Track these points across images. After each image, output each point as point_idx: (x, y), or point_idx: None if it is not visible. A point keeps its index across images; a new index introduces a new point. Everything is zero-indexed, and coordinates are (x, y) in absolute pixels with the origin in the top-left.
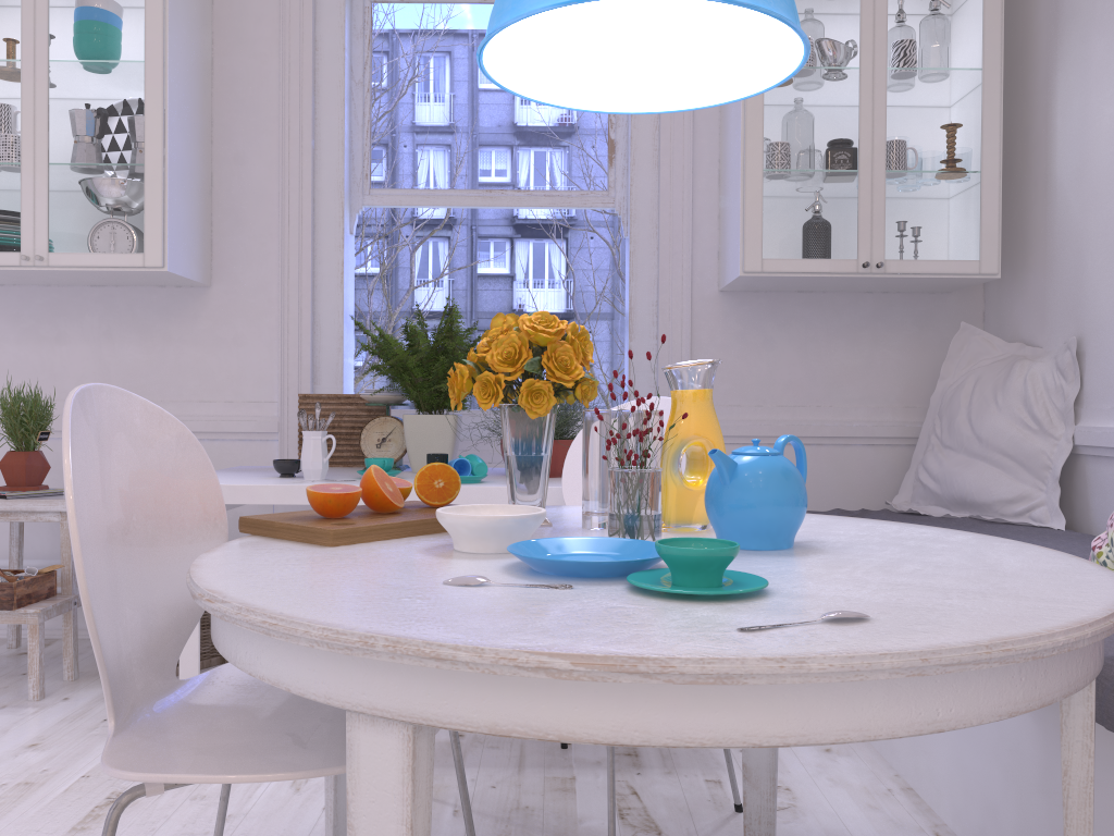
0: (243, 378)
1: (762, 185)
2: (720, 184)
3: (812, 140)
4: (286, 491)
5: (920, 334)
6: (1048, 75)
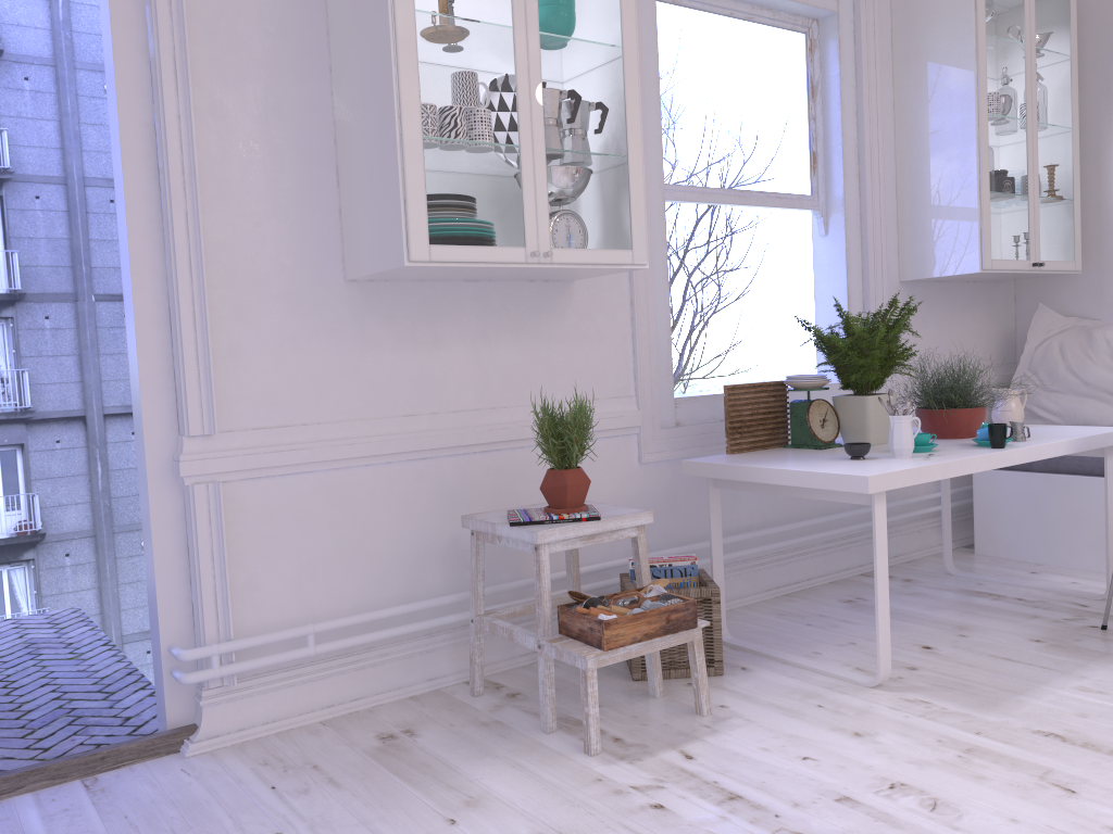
0: (605, 374)
1: (989, 203)
2: (901, 196)
3: (1008, 172)
4: (945, 467)
5: (990, 312)
6: (1099, 137)
